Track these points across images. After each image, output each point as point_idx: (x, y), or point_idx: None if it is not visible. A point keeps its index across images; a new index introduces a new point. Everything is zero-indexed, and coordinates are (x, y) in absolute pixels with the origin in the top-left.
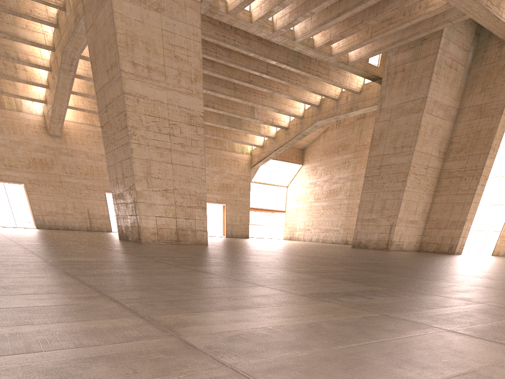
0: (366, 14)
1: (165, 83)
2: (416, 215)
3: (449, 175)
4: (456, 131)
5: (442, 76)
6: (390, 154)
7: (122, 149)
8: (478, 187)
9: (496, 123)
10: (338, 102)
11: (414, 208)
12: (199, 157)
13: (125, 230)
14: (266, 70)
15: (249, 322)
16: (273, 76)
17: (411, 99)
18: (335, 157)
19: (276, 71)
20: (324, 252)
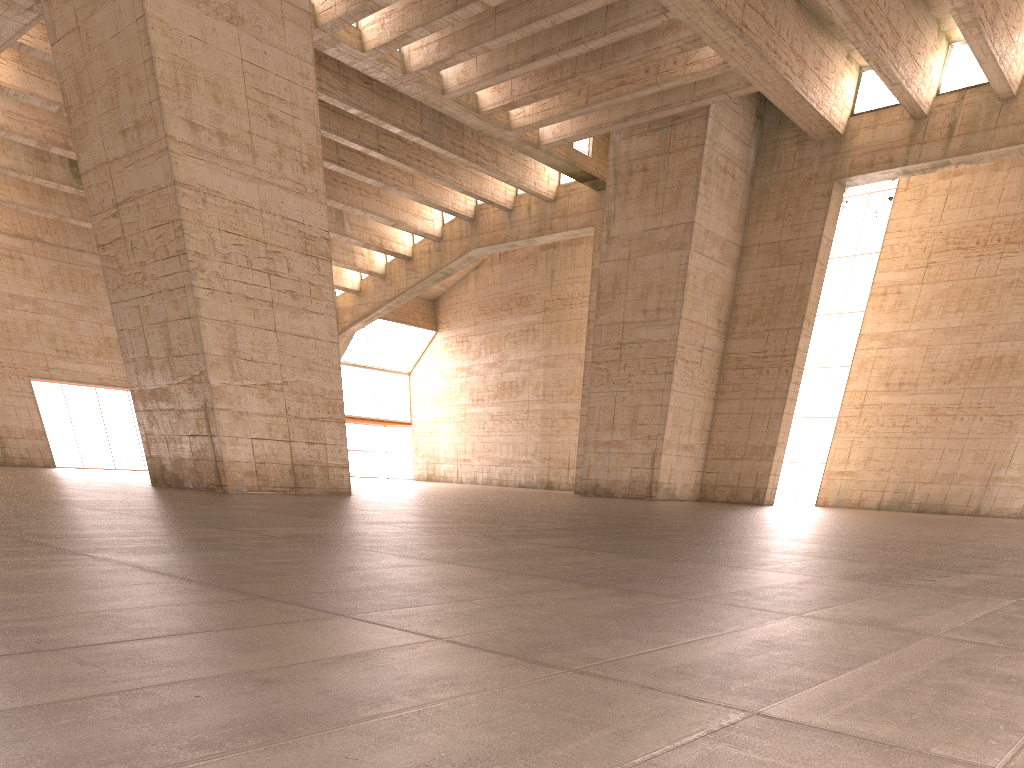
0: (580, 61)
1: (254, 169)
2: (692, 435)
3: (738, 365)
4: (742, 285)
5: (713, 187)
6: (637, 322)
7: (167, 298)
8: (791, 386)
9: (809, 276)
10: (511, 215)
11: (687, 421)
12: (326, 320)
13: (174, 467)
14: (375, 143)
15: (927, 615)
16: (390, 155)
17: (664, 224)
18: (505, 320)
19: (395, 146)
20: (585, 507)
